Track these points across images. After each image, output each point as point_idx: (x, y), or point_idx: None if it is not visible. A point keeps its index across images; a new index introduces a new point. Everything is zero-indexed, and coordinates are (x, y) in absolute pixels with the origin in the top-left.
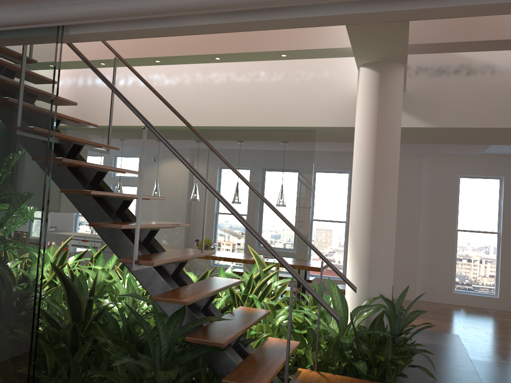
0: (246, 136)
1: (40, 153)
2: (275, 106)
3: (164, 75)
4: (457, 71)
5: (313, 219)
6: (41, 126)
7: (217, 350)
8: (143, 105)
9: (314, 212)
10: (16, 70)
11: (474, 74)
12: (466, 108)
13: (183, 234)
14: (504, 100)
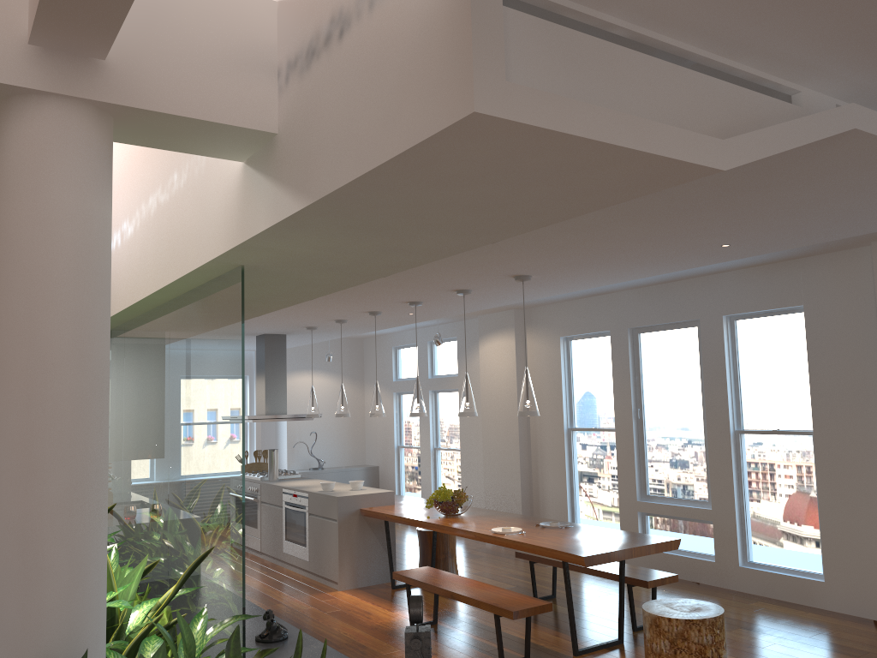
0: (195, 301)
1: None
2: (184, 235)
3: (128, 220)
4: (329, 36)
5: (739, 430)
6: None
7: None
8: (120, 277)
9: (742, 412)
10: None
11: (348, 27)
12: (342, 131)
13: (163, 495)
14: (390, 73)
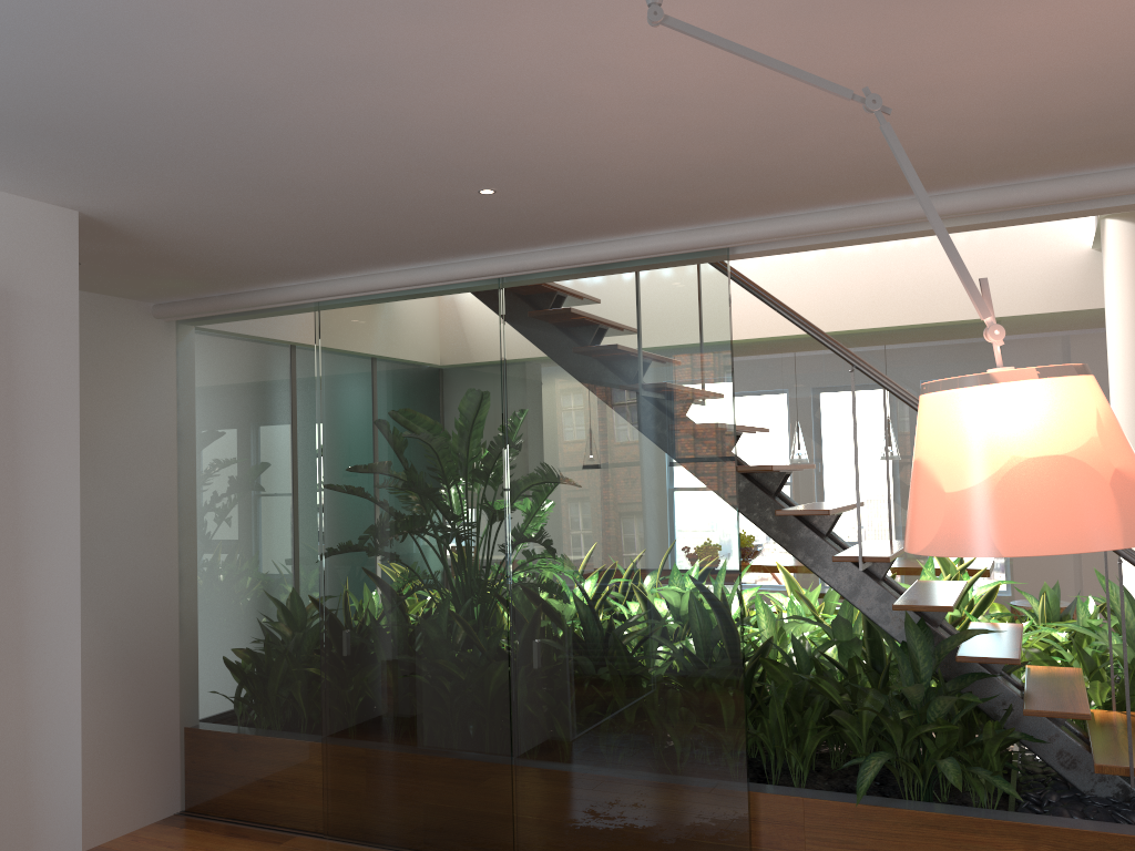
0: (868, 344)
1: (722, 421)
2: (924, 289)
3: None
4: None
5: None
6: (719, 385)
7: (989, 676)
8: None
9: None
10: (667, 310)
11: None
12: None
13: None
14: None
